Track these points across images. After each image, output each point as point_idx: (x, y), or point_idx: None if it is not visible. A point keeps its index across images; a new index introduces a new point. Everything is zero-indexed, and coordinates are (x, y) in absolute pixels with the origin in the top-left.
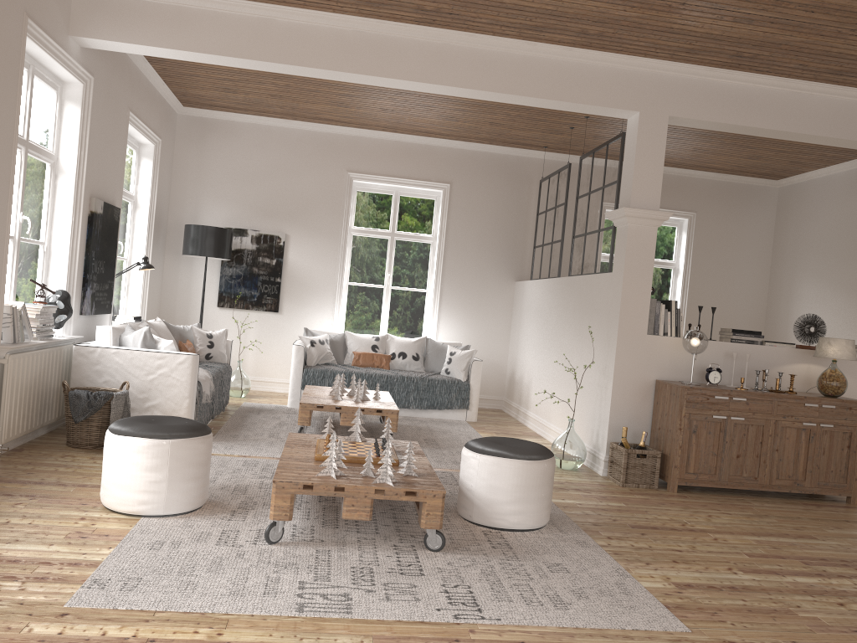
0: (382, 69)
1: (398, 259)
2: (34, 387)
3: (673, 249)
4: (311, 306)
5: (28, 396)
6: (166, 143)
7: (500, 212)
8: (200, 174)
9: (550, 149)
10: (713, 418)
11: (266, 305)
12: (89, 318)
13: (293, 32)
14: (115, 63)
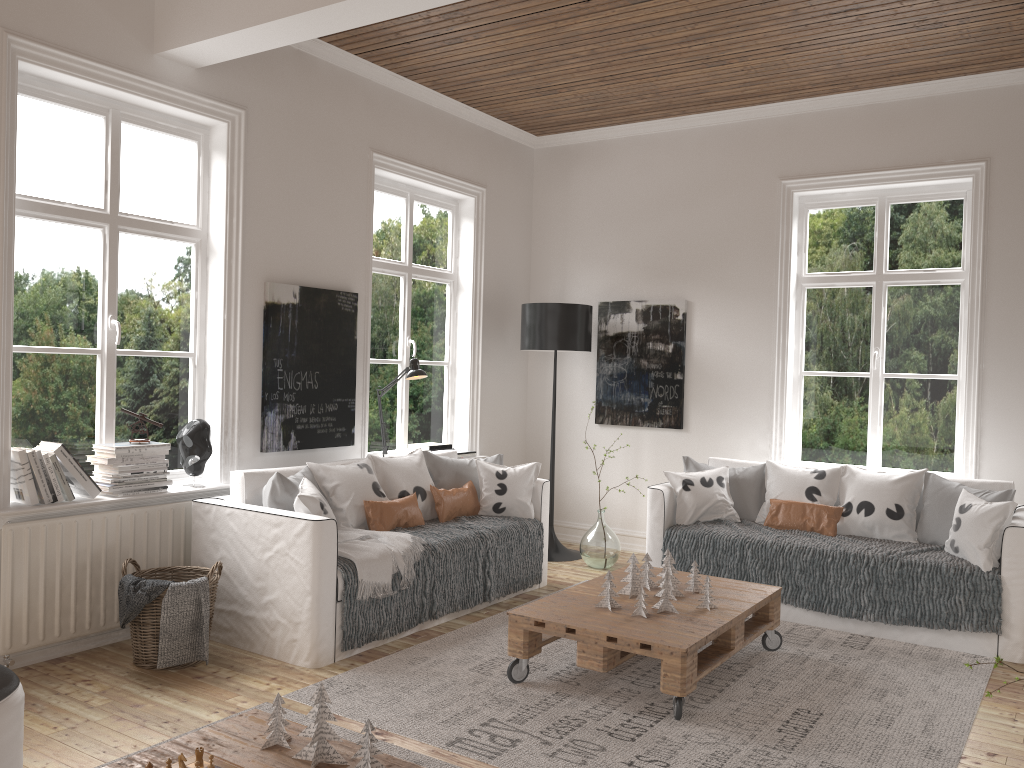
0: None
1: (895, 321)
2: (96, 566)
3: None
4: (734, 417)
5: (73, 581)
6: (506, 193)
7: None
8: (565, 229)
9: None
10: None
11: (662, 417)
12: (295, 455)
13: None
14: (314, 86)
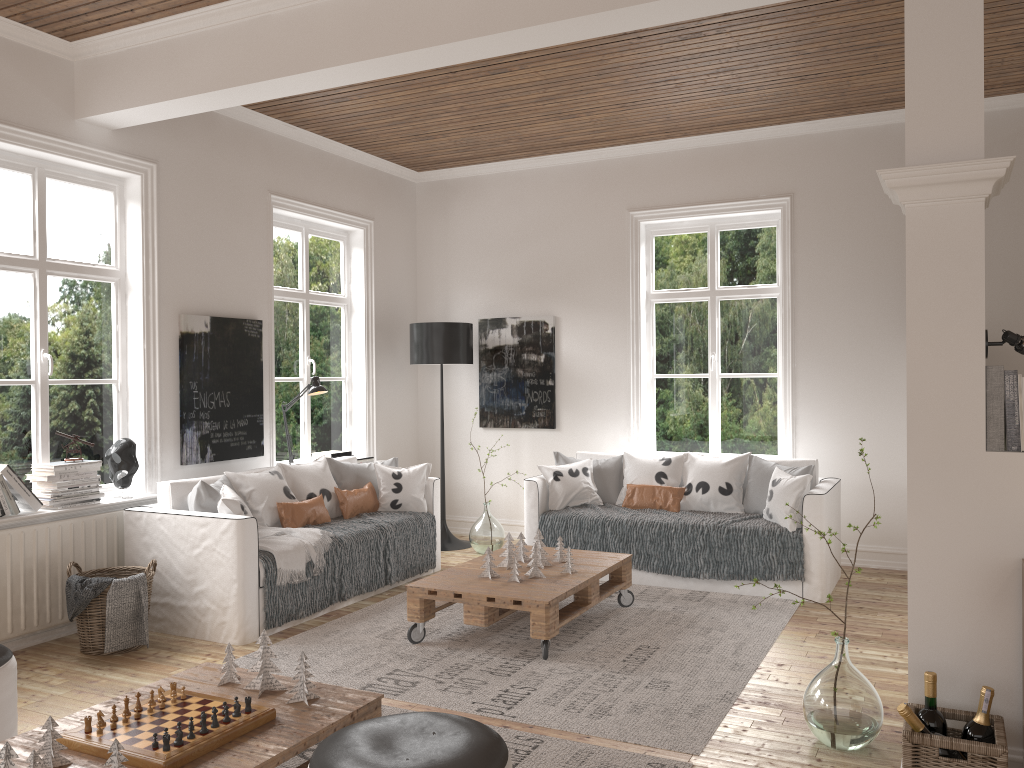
0: (409, 37)
1: (727, 329)
2: (41, 570)
3: None
4: (598, 416)
5: (22, 584)
6: (392, 223)
7: (886, 225)
8: (446, 254)
9: None
10: None
11: (537, 419)
12: (212, 466)
13: (291, 25)
14: (217, 139)
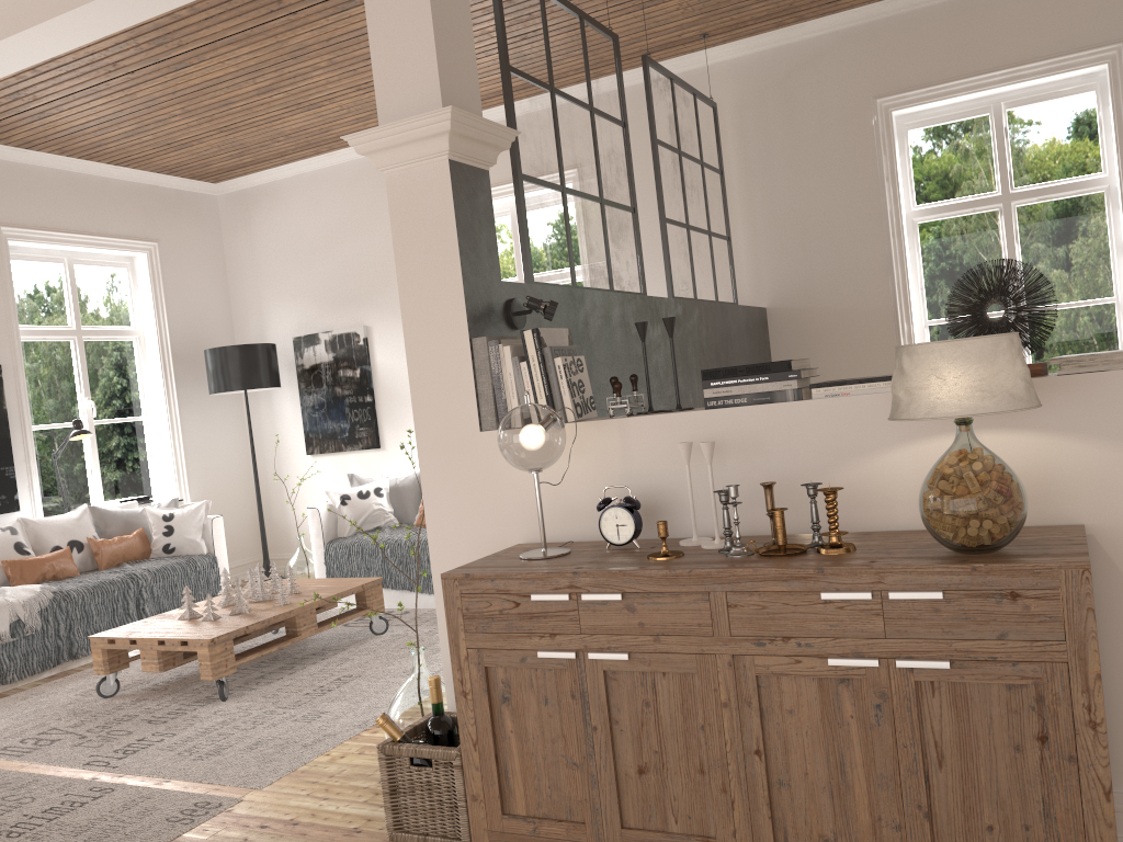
0: None
1: None
2: None
3: (1097, 147)
4: None
5: None
6: (187, 243)
7: None
8: (255, 271)
9: (723, 35)
10: (543, 658)
11: (361, 440)
12: None
13: None
14: None
